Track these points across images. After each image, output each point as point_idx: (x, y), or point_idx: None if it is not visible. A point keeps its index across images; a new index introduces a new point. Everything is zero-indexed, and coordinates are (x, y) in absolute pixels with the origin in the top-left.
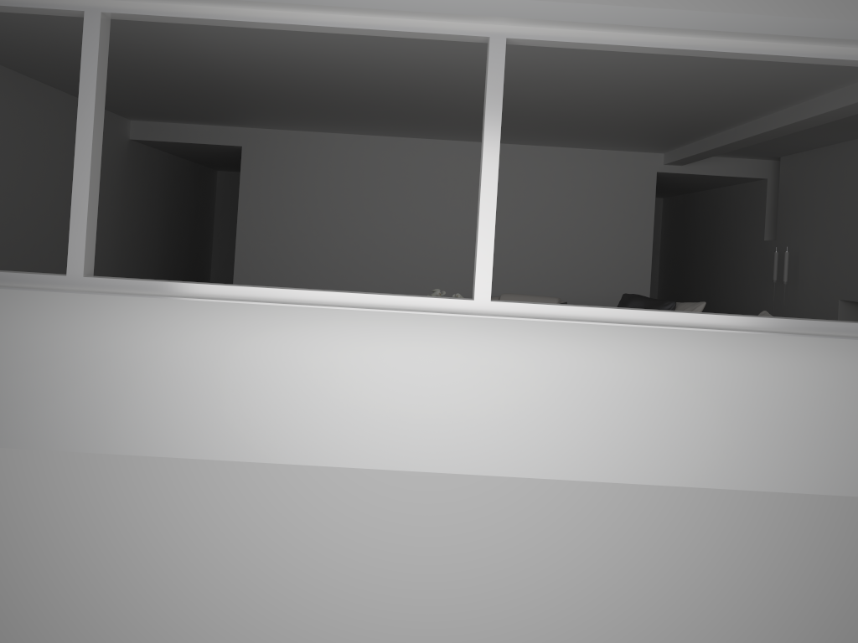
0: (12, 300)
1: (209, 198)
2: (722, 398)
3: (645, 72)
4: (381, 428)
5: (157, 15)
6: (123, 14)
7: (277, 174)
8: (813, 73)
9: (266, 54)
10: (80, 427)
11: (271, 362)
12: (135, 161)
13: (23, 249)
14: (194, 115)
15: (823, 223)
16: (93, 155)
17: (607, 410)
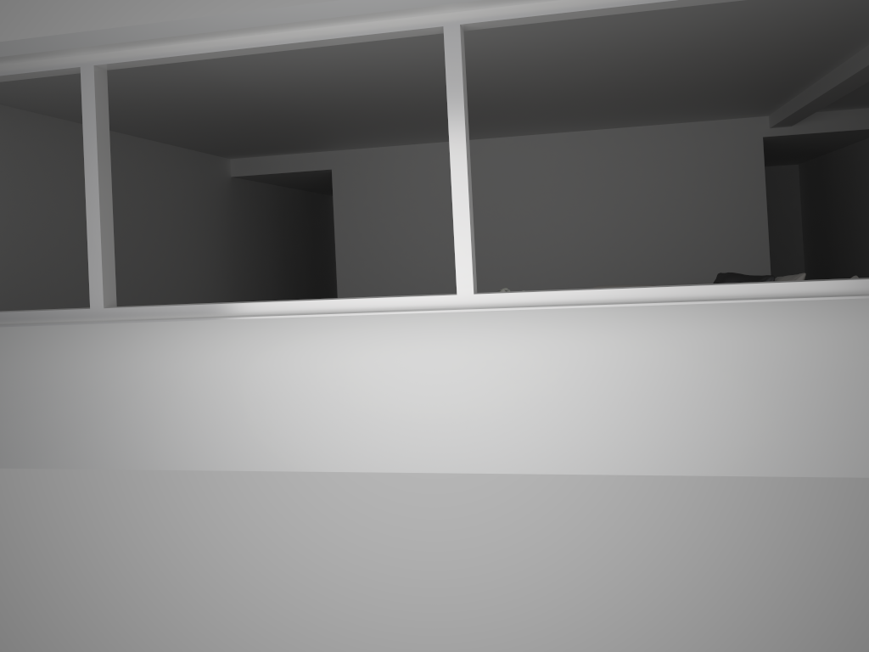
0: (62, 335)
1: (326, 223)
2: (754, 377)
3: (675, 33)
4: (395, 431)
5: (139, 60)
6: (113, 64)
7: (367, 192)
8: (865, 1)
9: (296, 78)
10: (129, 446)
11: (285, 374)
12: (239, 196)
13: (131, 290)
14: (280, 146)
15: None
16: (101, 196)
17: (625, 398)
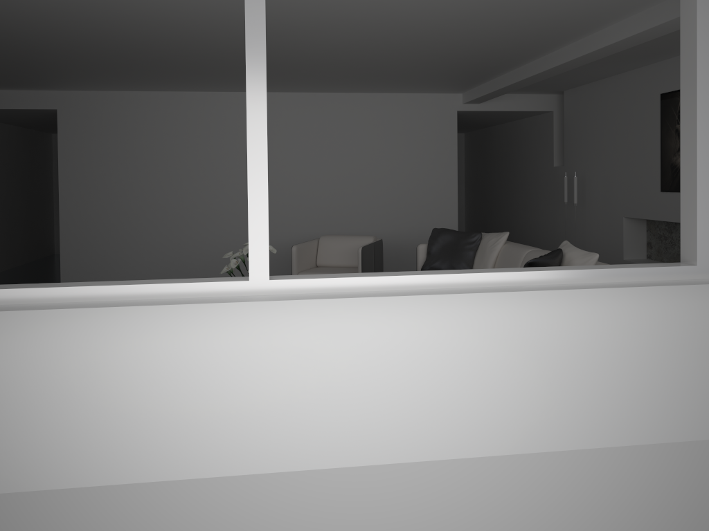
0: None
1: (44, 161)
2: (539, 355)
3: (437, 9)
4: (158, 433)
5: None
6: None
7: (96, 135)
8: (601, 3)
9: (29, 7)
10: None
11: (13, 372)
12: None
13: None
14: None
15: (605, 148)
16: None
17: (416, 382)
